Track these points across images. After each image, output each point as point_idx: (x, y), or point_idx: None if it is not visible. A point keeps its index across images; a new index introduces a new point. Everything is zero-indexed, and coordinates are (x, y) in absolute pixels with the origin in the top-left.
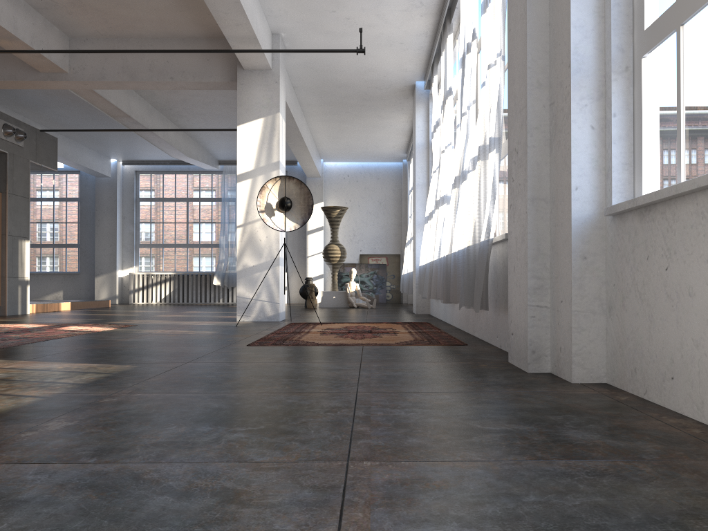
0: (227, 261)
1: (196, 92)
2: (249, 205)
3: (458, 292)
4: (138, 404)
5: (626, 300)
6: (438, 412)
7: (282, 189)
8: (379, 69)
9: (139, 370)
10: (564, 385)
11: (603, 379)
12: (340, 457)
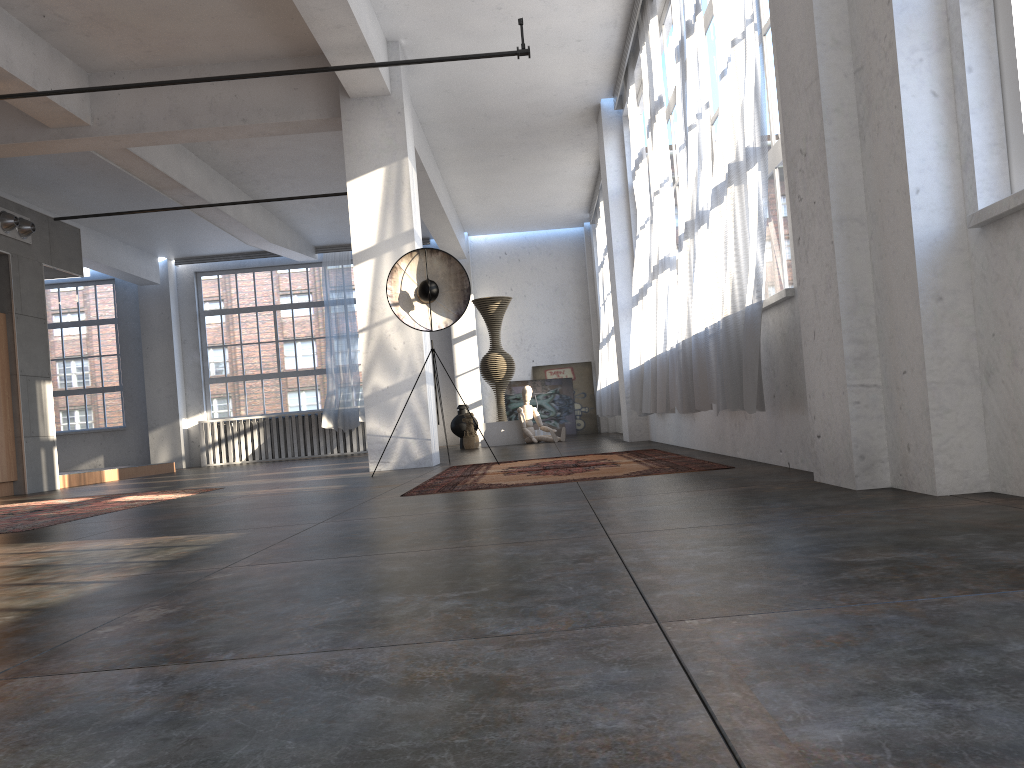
0: (339, 392)
1: (279, 143)
2: (374, 298)
3: (710, 390)
4: (269, 577)
5: (1020, 354)
6: (755, 547)
7: (422, 268)
8: (546, 84)
9: (251, 538)
10: (927, 499)
11: (985, 486)
12: (641, 617)
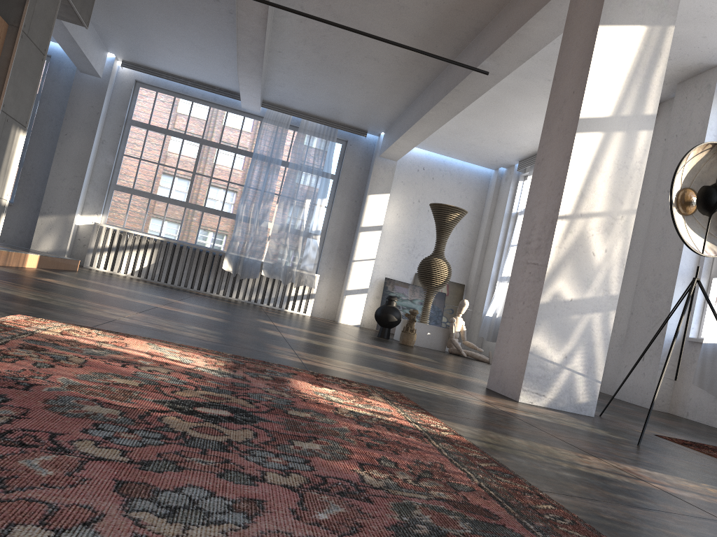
0: (242, 239)
1: None
2: (587, 182)
3: None
4: None
5: None
6: None
7: (696, 169)
8: None
9: None
10: None
11: None
12: None
